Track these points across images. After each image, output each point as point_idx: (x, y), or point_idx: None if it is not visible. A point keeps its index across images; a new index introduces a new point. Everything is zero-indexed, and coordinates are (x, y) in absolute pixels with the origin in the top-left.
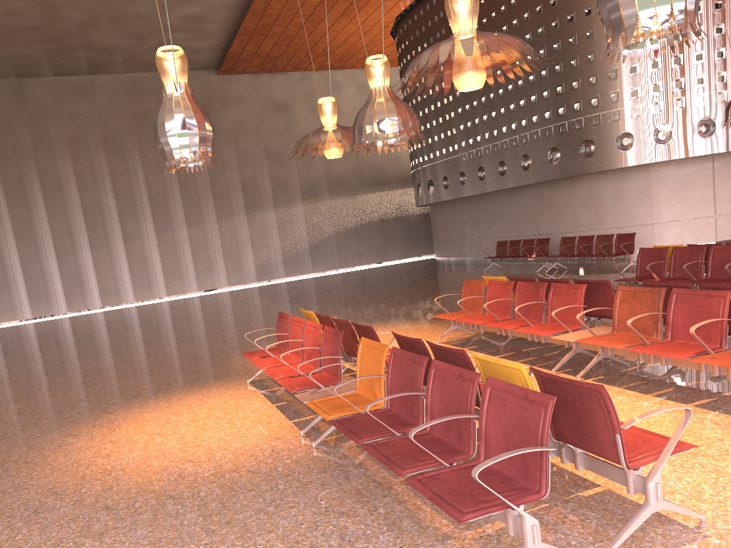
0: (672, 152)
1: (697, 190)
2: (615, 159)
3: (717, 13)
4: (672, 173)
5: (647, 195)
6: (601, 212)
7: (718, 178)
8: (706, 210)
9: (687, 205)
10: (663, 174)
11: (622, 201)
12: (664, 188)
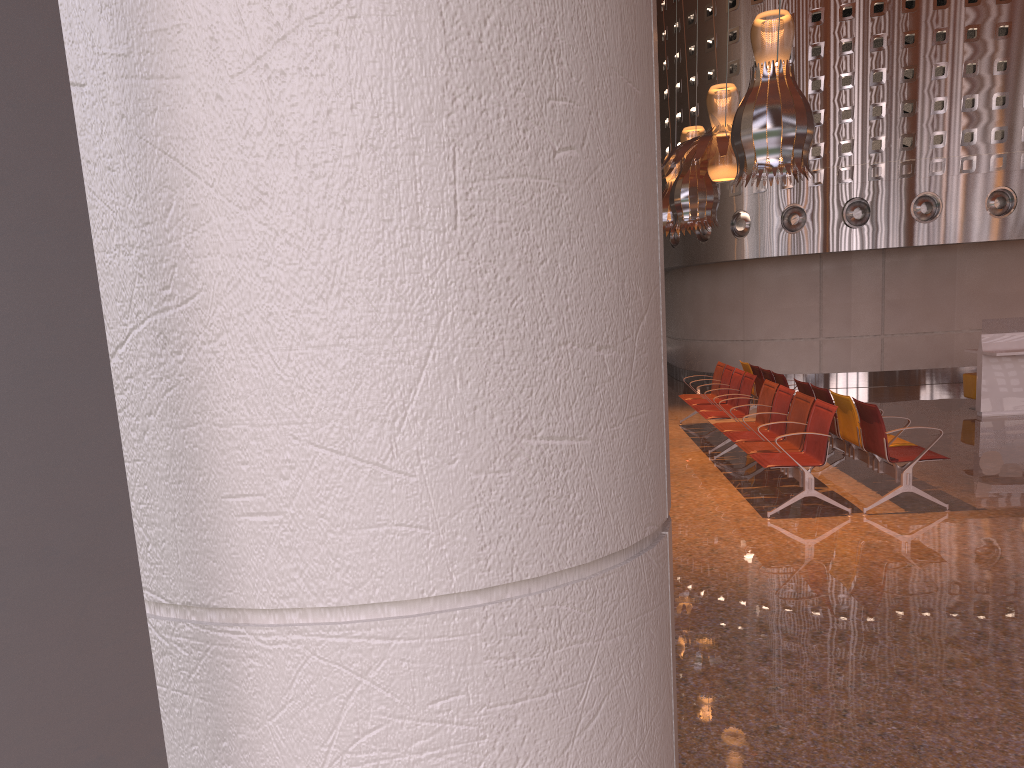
0: (749, 248)
1: (797, 300)
2: (694, 252)
3: (815, 62)
4: (766, 275)
5: (739, 302)
6: (700, 317)
7: (828, 287)
8: (809, 329)
9: (783, 319)
10: (756, 276)
11: (716, 306)
12: (757, 295)
